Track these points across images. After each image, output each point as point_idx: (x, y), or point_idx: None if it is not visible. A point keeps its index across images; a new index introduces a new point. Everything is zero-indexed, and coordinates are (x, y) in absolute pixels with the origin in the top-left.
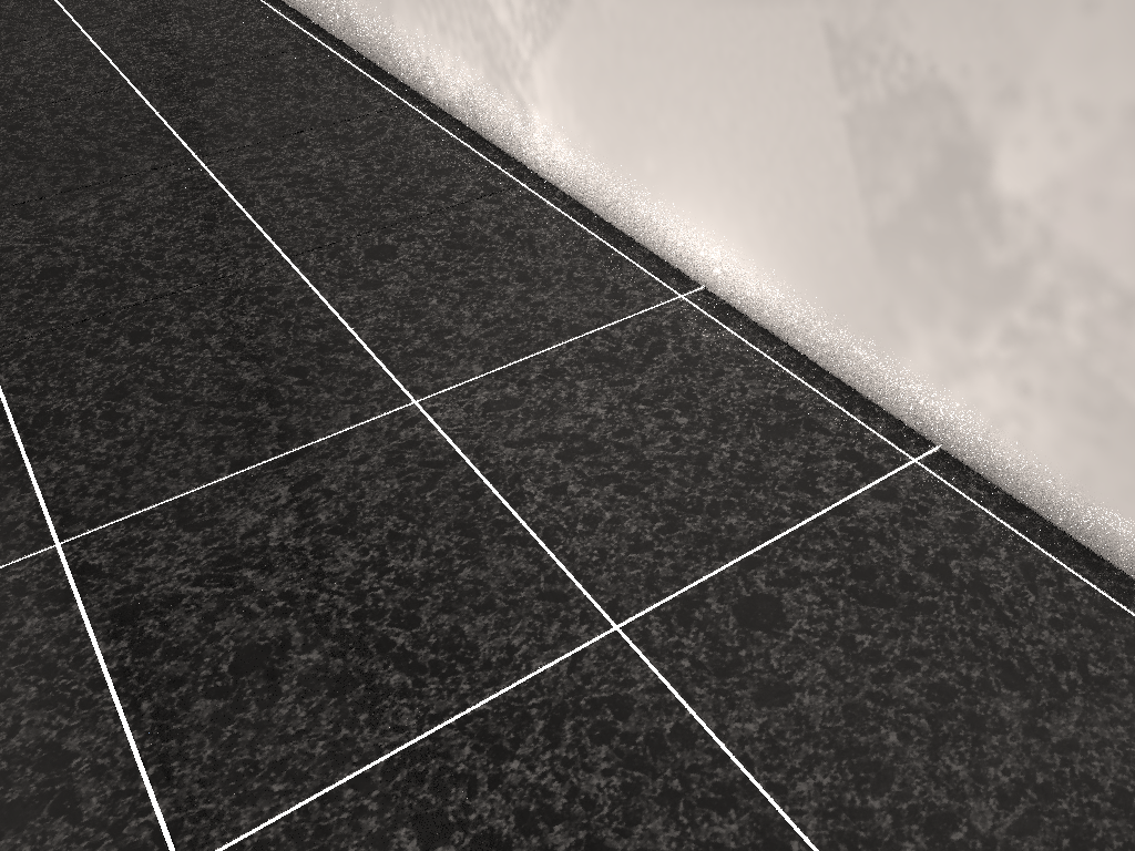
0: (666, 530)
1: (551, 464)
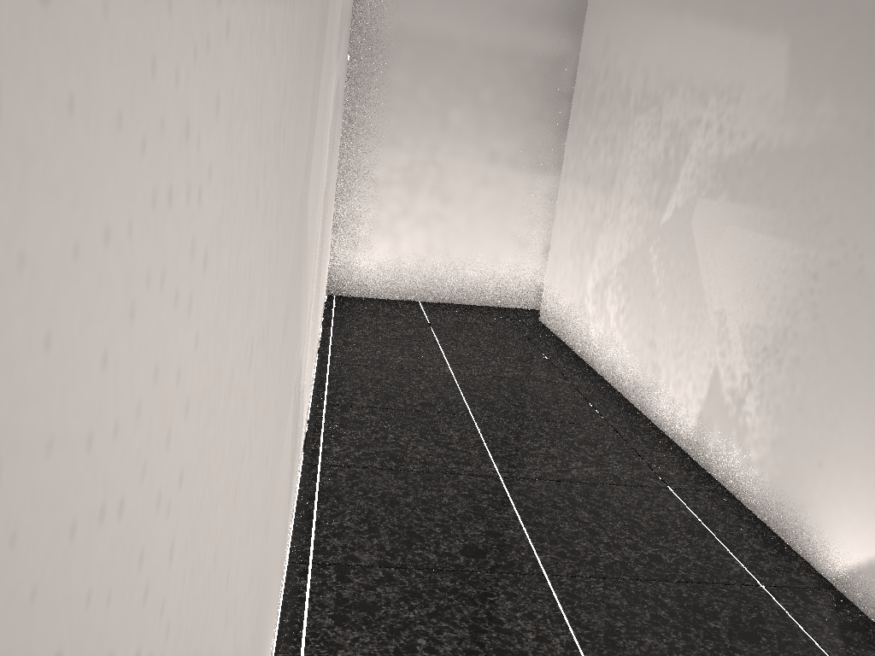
0: (489, 594)
1: (536, 654)
